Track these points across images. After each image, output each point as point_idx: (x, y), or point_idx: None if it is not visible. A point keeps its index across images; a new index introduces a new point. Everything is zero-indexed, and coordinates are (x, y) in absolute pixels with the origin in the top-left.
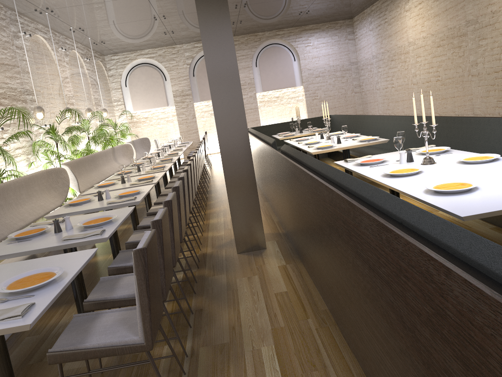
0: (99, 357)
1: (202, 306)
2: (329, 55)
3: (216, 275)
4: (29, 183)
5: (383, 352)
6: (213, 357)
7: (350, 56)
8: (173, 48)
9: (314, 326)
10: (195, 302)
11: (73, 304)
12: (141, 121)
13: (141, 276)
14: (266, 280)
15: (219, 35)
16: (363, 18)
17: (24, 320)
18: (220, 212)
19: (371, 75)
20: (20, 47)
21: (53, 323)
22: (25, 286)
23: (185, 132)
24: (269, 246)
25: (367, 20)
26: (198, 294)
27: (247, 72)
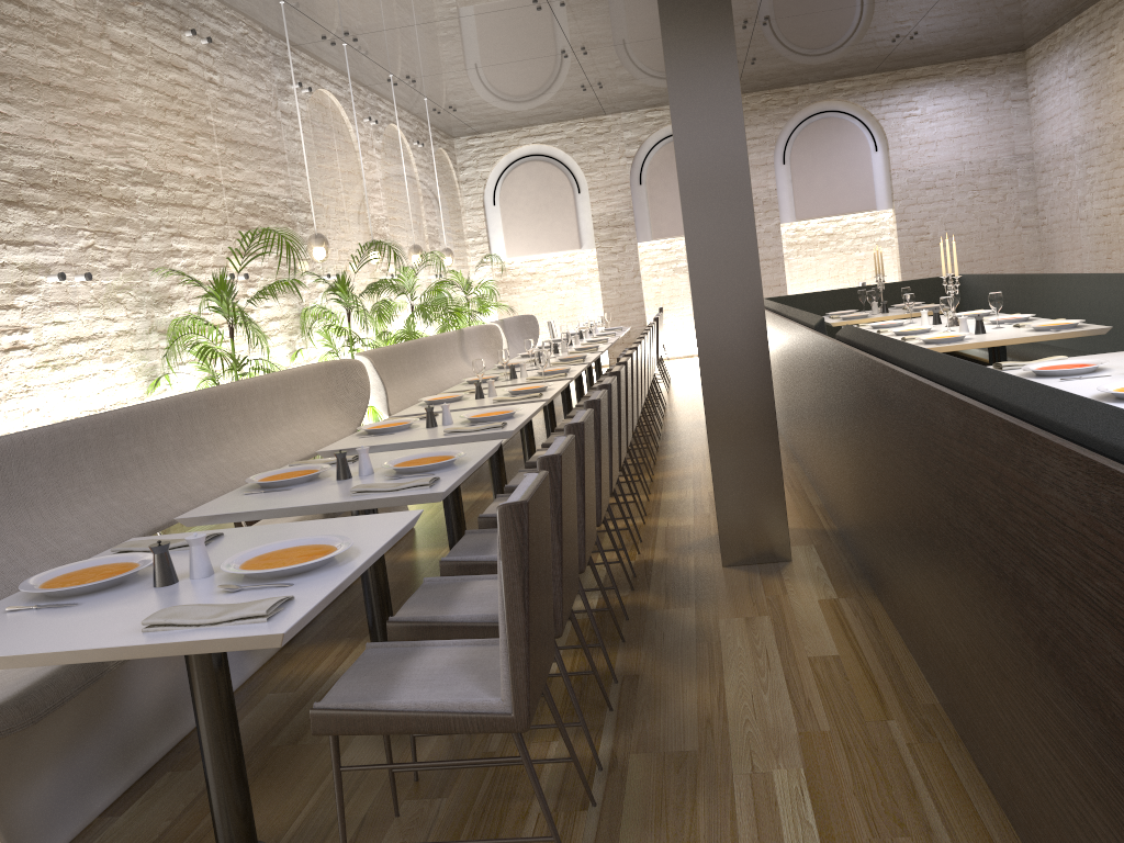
0: (416, 732)
1: (638, 669)
2: (961, 137)
3: (672, 608)
4: (292, 386)
5: (1088, 799)
6: (659, 778)
7: (1014, 140)
8: (598, 122)
9: (904, 738)
10: (623, 660)
11: (365, 638)
12: (521, 280)
13: (513, 563)
14: (789, 627)
15: (708, 68)
16: (1054, 48)
17: (272, 626)
18: (687, 479)
19: (1068, 186)
20: (290, 114)
21: (323, 672)
22: (275, 567)
23: (614, 307)
24: (798, 557)
25: (1062, 54)
26: (631, 644)
27: (762, 176)
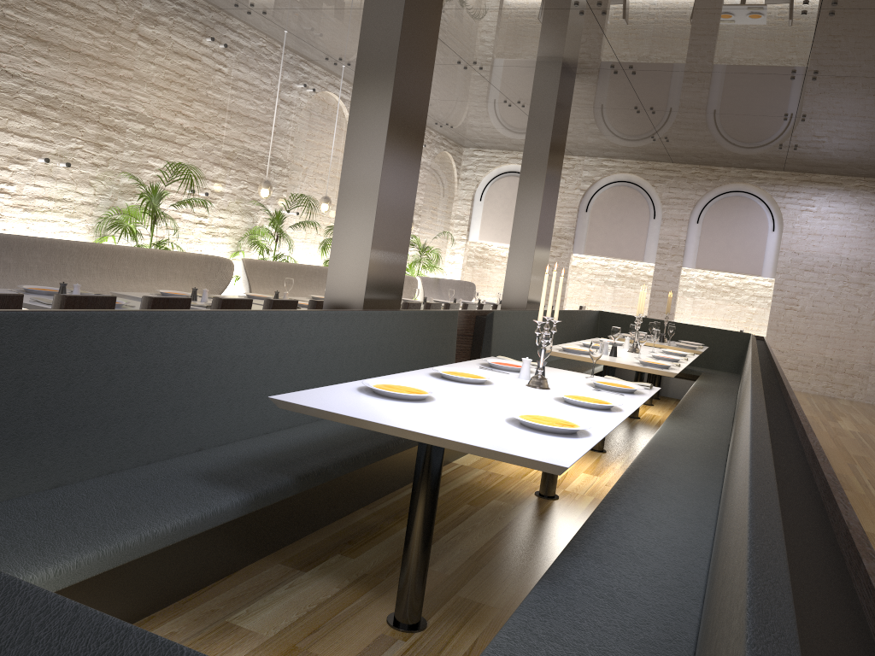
0: None
1: None
2: (845, 237)
3: None
4: (167, 261)
5: None
6: None
7: None
8: (567, 159)
9: None
10: None
11: None
12: (494, 259)
13: None
14: None
15: (371, 120)
16: None
17: None
18: None
19: None
20: (288, 102)
21: None
22: None
23: None
24: None
25: None
26: None
27: (676, 227)
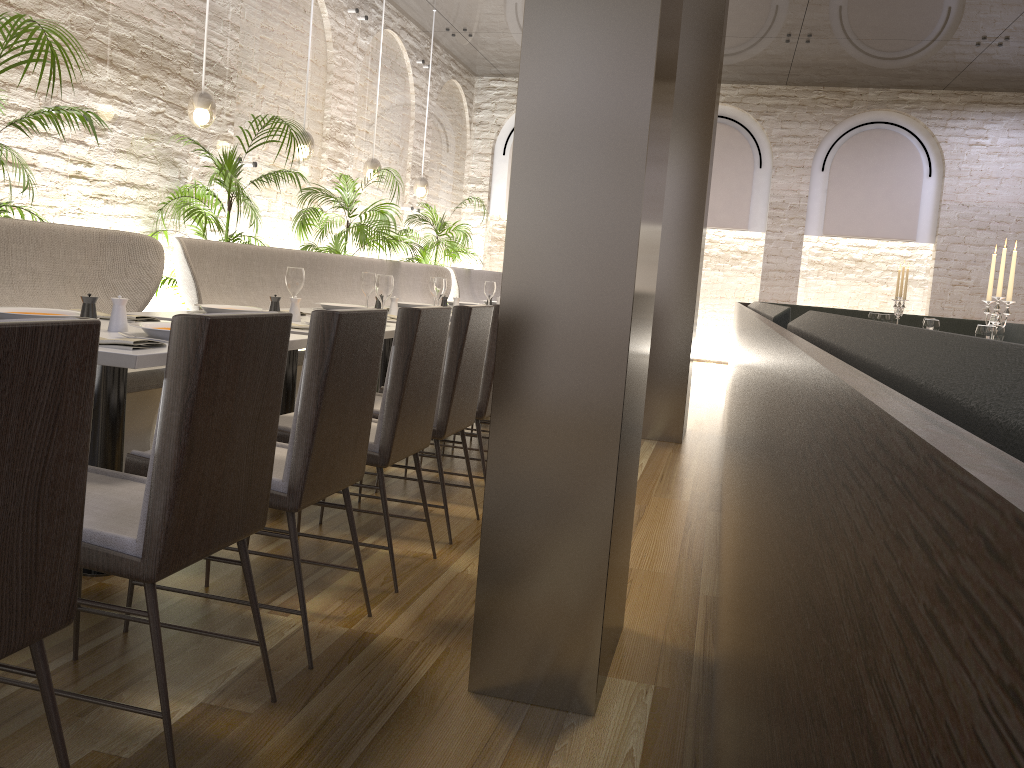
0: None
1: None
2: None
3: None
4: (11, 243)
5: None
6: None
7: None
8: None
9: None
10: None
11: None
12: None
13: None
14: None
15: None
16: None
17: None
18: None
19: None
20: None
21: None
22: None
23: None
24: (611, 709)
25: None
26: None
27: (795, 178)
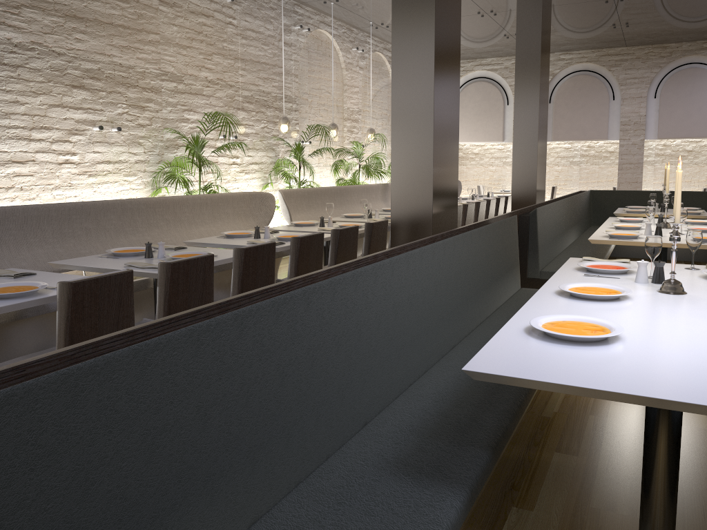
0: None
1: None
2: None
3: None
4: (219, 203)
5: None
6: None
7: None
8: None
9: None
10: None
11: None
12: (468, 157)
13: (61, 313)
14: None
15: (416, 39)
16: None
17: None
18: None
19: None
20: (289, 44)
21: None
22: None
23: None
24: None
25: None
26: None
27: (636, 105)
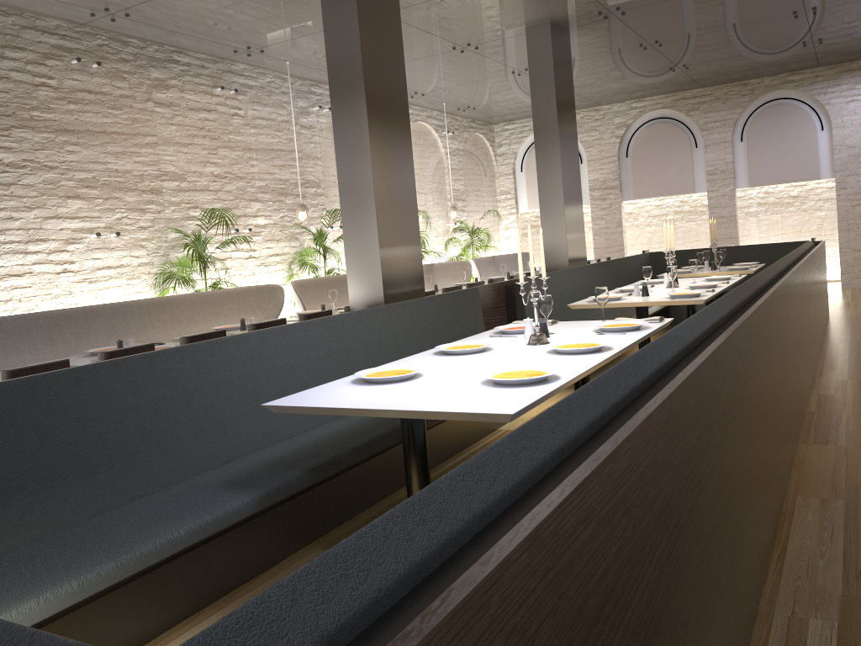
0: None
1: None
2: None
3: None
4: (221, 299)
5: None
6: None
7: None
8: (596, 111)
9: None
10: None
11: None
12: None
13: None
14: None
15: (353, 130)
16: None
17: None
18: None
19: None
20: (308, 127)
21: None
22: None
23: (601, 248)
24: None
25: None
26: None
27: (721, 151)
